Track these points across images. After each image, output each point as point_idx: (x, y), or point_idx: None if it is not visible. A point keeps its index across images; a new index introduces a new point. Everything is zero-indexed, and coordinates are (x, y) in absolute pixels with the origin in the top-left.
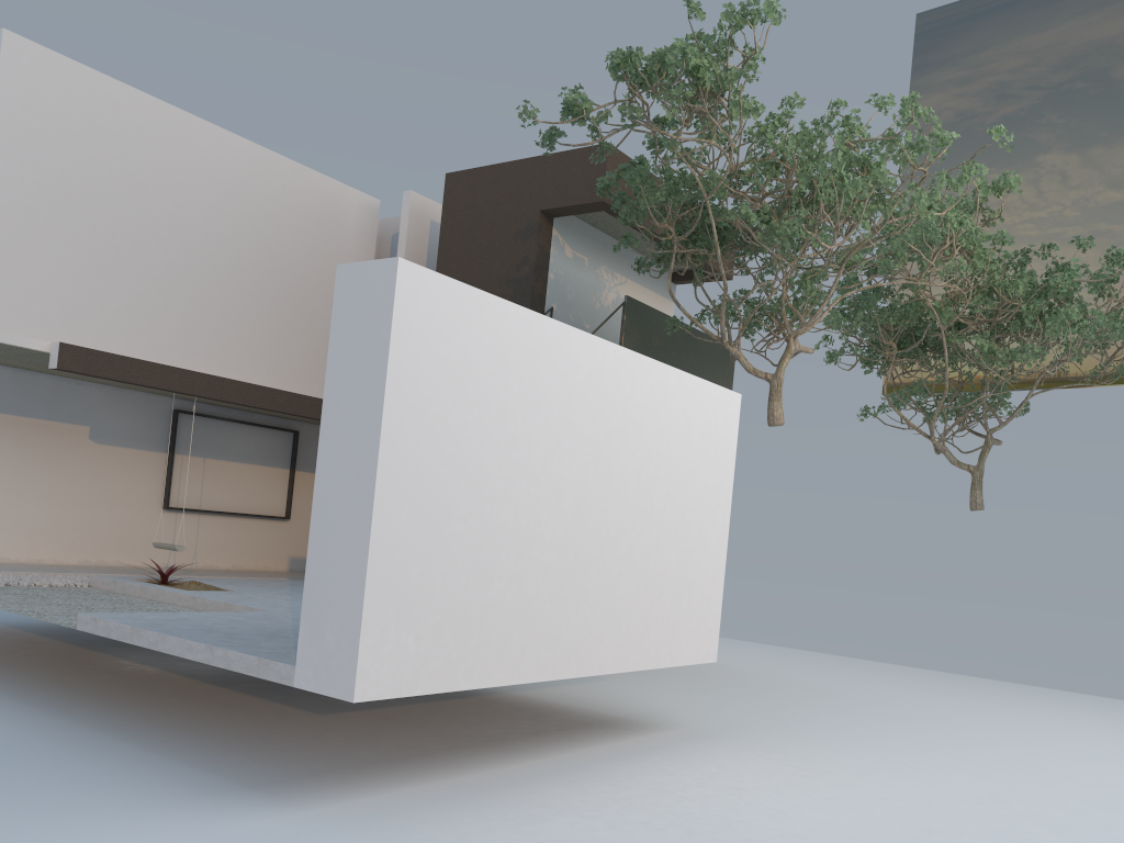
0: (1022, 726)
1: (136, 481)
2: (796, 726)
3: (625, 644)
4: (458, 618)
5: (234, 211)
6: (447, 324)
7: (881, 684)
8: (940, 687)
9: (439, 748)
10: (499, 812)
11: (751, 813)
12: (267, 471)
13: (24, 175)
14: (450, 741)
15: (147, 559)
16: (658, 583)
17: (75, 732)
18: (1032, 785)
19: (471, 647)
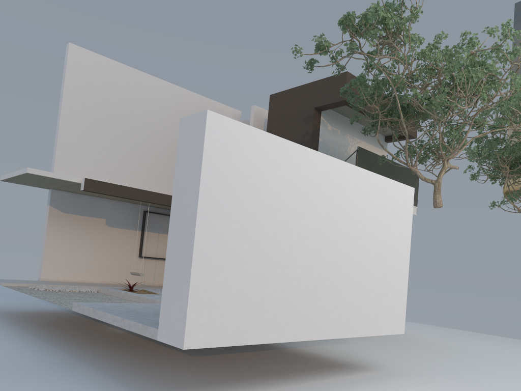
0: None
1: (127, 244)
2: (453, 371)
3: (348, 322)
4: (246, 305)
5: (172, 119)
6: (236, 145)
7: (507, 349)
8: None
9: (247, 376)
10: None
11: None
12: None
13: (77, 106)
14: (255, 372)
15: (131, 280)
16: (367, 289)
17: (67, 361)
18: None
19: (254, 321)
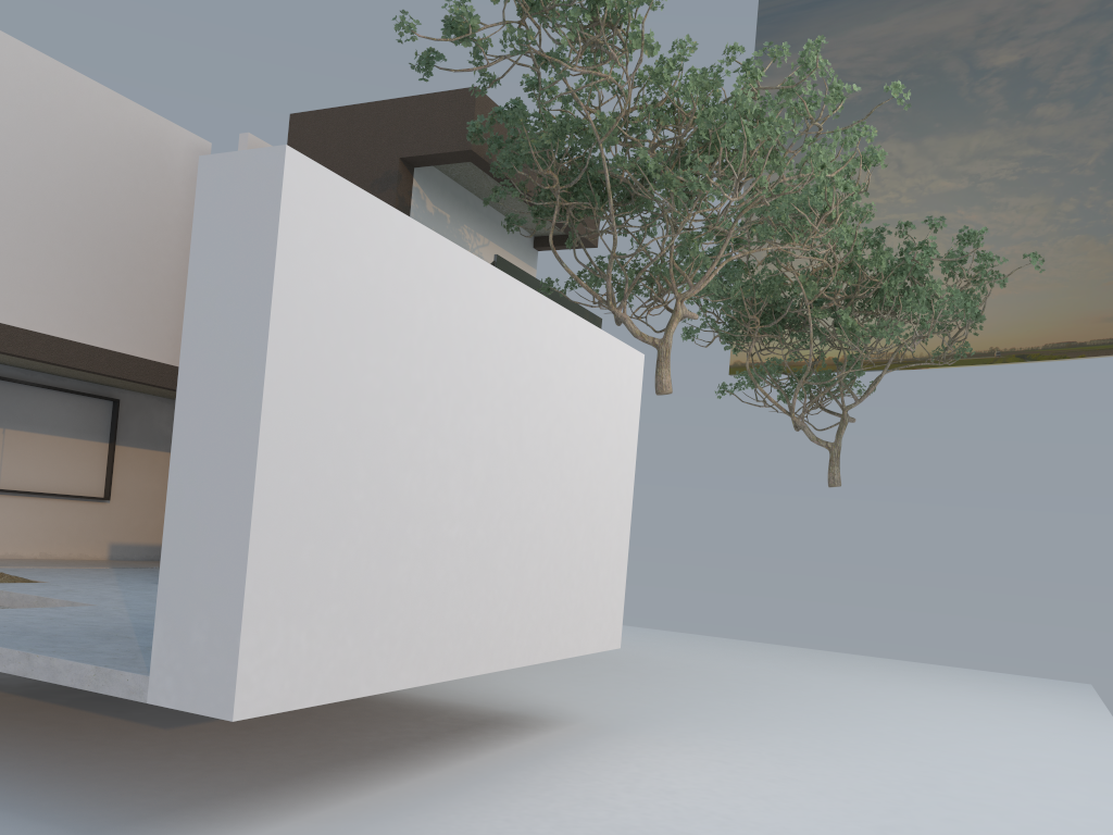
0: (904, 700)
1: None
2: (695, 713)
3: (534, 633)
4: (358, 608)
5: (37, 141)
6: (344, 239)
7: (754, 663)
8: (809, 664)
9: (320, 763)
10: None
11: (697, 822)
12: (81, 445)
13: None
14: (331, 753)
15: None
16: (566, 562)
17: None
18: (950, 765)
19: (373, 643)
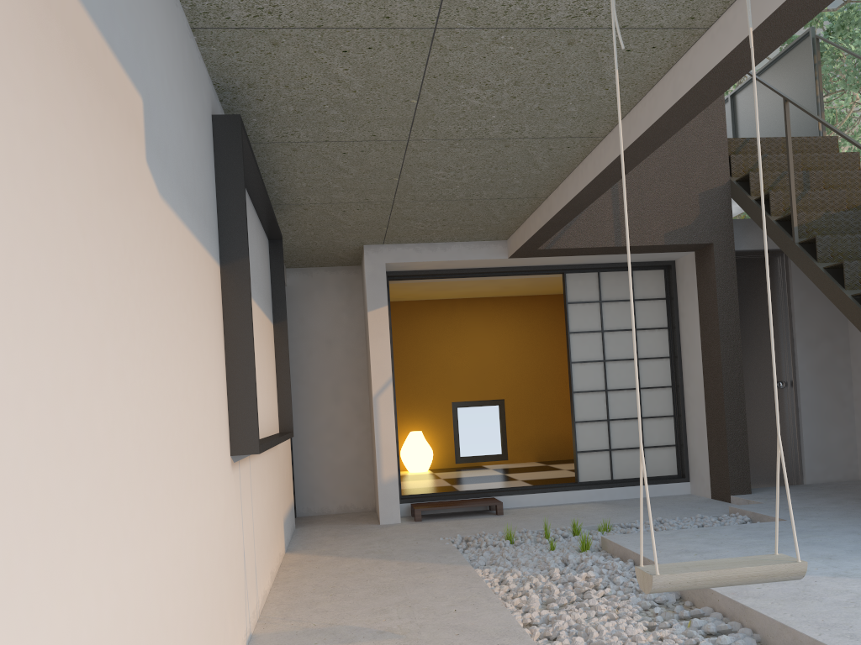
0: None
1: (206, 366)
2: None
3: None
4: None
5: None
6: None
7: None
8: None
9: None
10: None
11: None
12: (267, 328)
13: None
14: None
15: (234, 642)
16: None
17: None
18: None
19: None
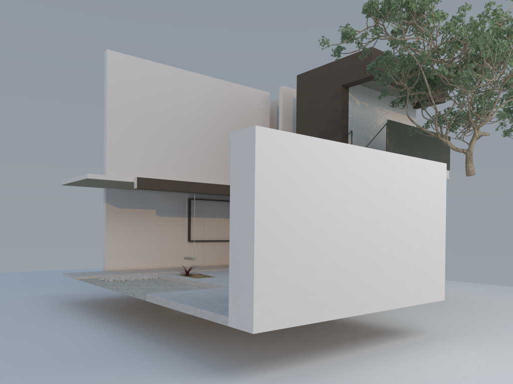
0: None
1: (176, 230)
2: (493, 330)
3: (391, 295)
4: (301, 290)
5: (206, 108)
6: (282, 153)
7: None
8: None
9: (304, 348)
10: (328, 382)
11: (462, 382)
12: None
13: (120, 108)
14: (310, 344)
15: (183, 263)
16: (407, 263)
17: (148, 345)
18: None
19: (309, 303)
